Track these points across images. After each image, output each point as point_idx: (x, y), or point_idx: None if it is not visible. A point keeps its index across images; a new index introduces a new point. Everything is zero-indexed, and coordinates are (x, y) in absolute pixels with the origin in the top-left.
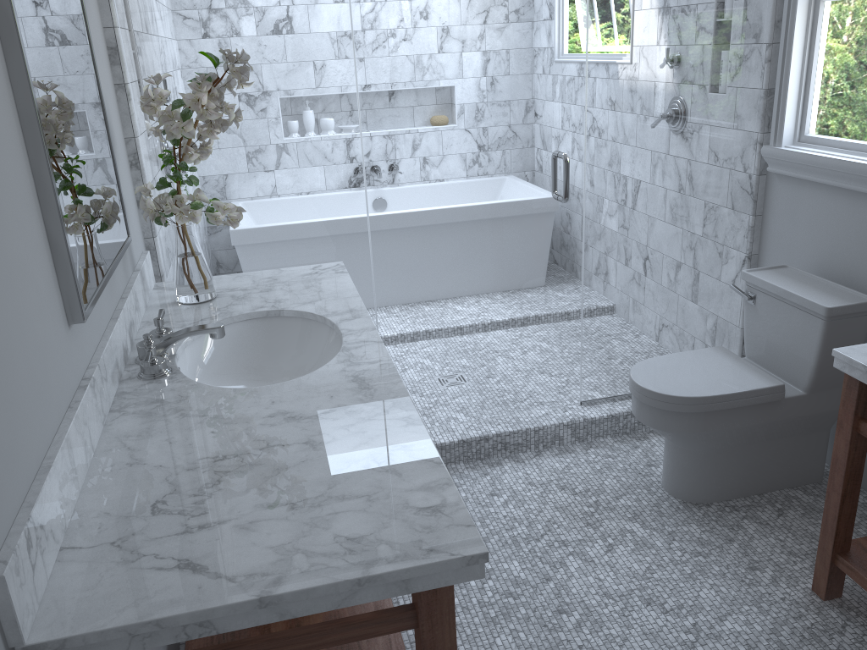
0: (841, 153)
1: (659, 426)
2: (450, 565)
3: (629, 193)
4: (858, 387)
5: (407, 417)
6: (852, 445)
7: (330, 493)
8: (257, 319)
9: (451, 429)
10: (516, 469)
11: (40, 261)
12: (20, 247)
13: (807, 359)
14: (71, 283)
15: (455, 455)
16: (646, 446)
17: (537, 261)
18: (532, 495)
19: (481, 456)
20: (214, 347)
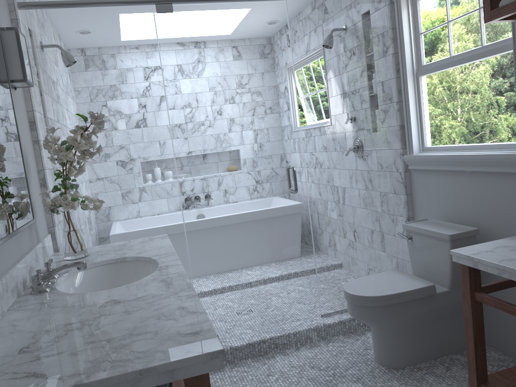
0: (444, 152)
1: (364, 317)
2: (199, 359)
3: (346, 203)
4: (468, 270)
5: (188, 295)
6: (473, 308)
7: (133, 332)
8: (111, 264)
9: (242, 337)
10: (284, 359)
11: None
12: None
13: (445, 268)
14: None
15: (245, 354)
16: (364, 338)
17: (298, 246)
18: (294, 373)
19: (261, 353)
20: (83, 281)
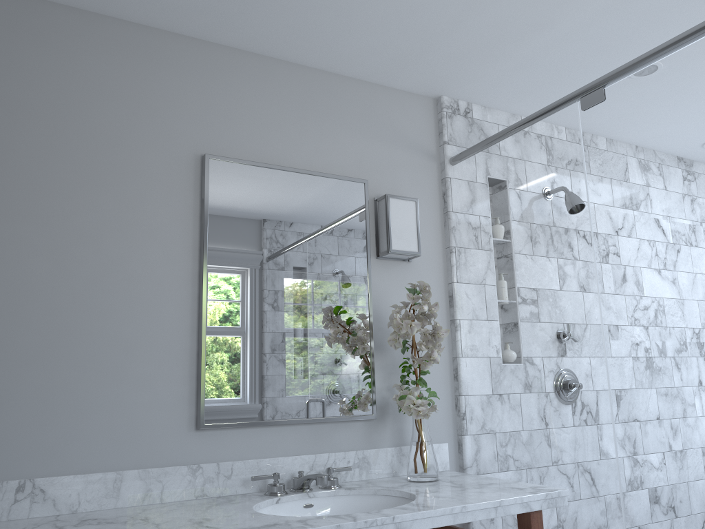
0: None
1: None
2: None
3: None
4: None
5: None
6: None
7: None
8: (406, 499)
9: None
10: None
11: (173, 385)
12: (147, 371)
13: None
14: (199, 404)
15: None
16: None
17: None
18: None
19: None
20: (367, 508)
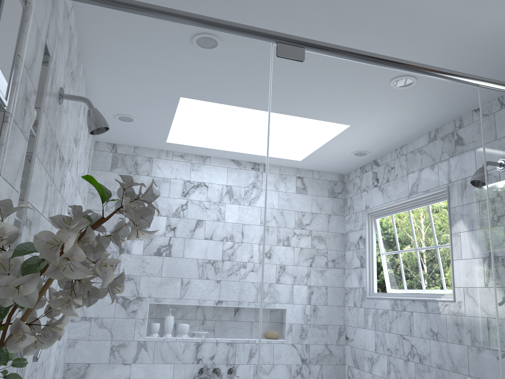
0: None
1: None
2: None
3: None
4: None
5: None
6: None
7: None
8: None
9: None
10: None
11: None
12: None
13: None
14: None
15: None
16: None
17: None
18: None
19: None
20: None
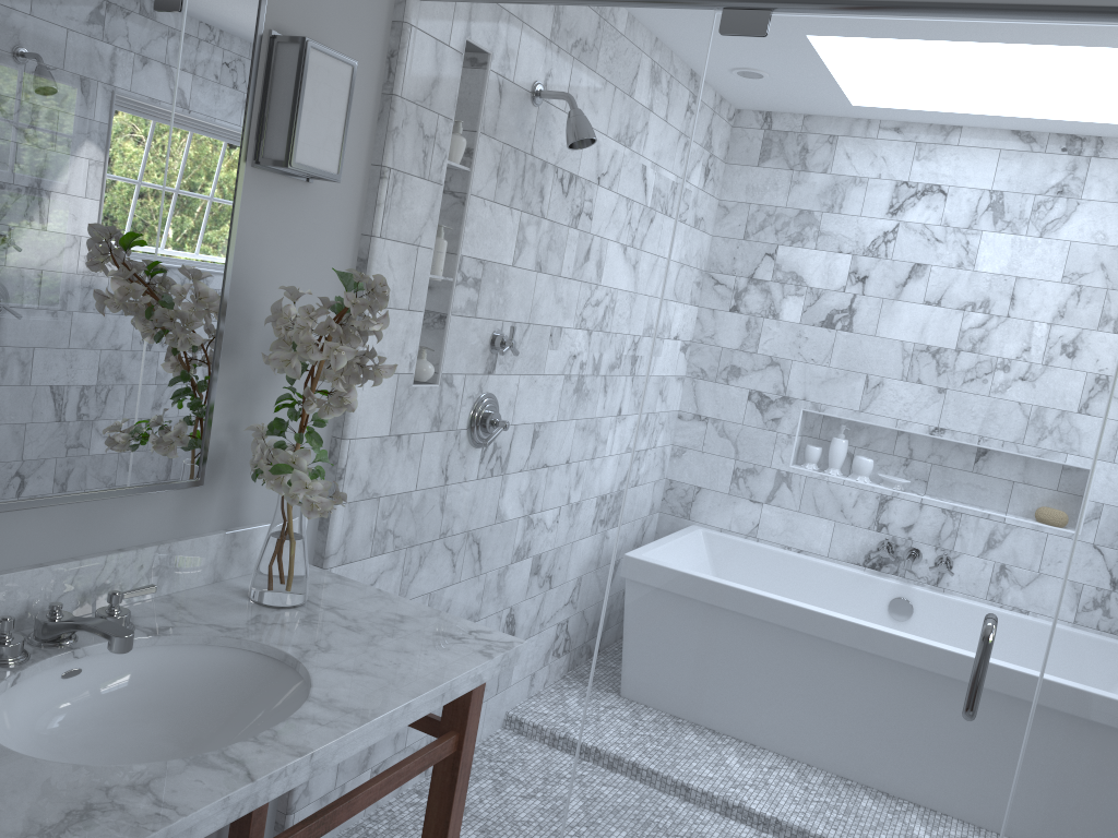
0: None
1: None
2: None
3: None
4: None
5: None
6: None
7: None
8: (273, 659)
9: None
10: None
11: None
12: None
13: None
14: None
15: None
16: None
17: None
18: None
19: None
20: (189, 669)
